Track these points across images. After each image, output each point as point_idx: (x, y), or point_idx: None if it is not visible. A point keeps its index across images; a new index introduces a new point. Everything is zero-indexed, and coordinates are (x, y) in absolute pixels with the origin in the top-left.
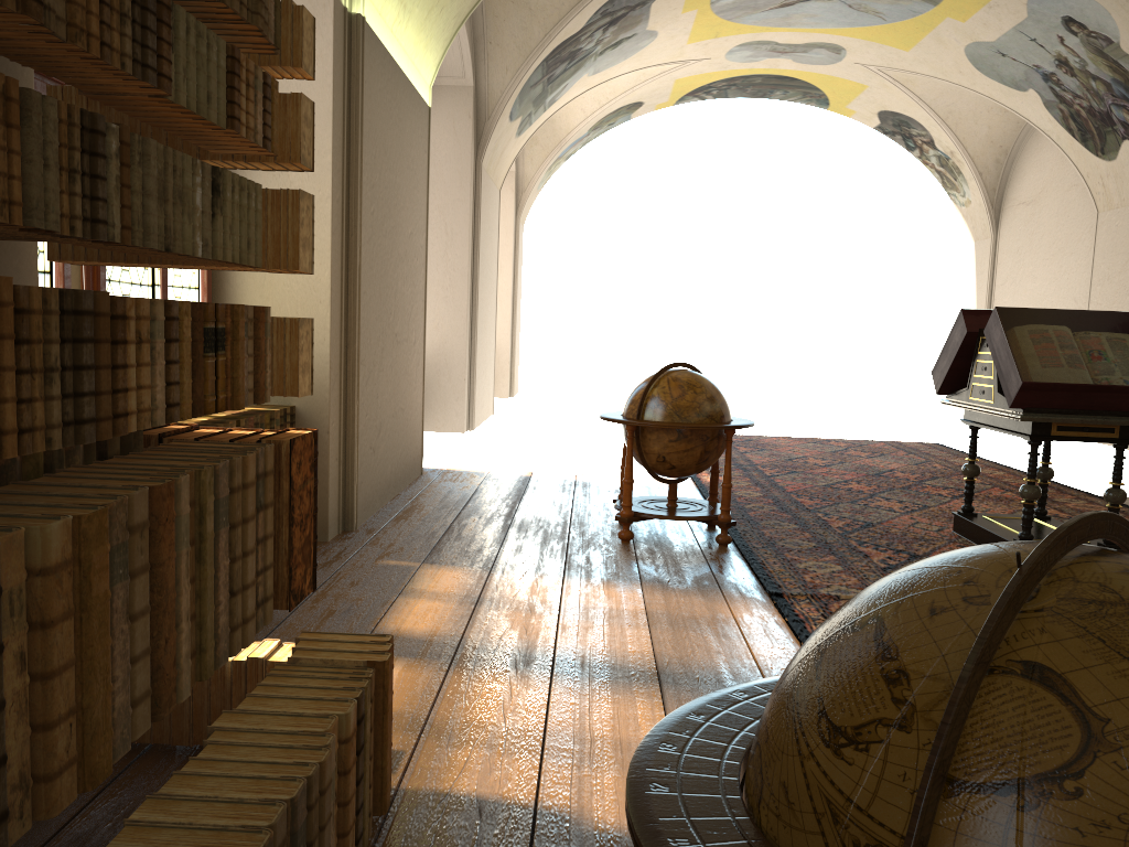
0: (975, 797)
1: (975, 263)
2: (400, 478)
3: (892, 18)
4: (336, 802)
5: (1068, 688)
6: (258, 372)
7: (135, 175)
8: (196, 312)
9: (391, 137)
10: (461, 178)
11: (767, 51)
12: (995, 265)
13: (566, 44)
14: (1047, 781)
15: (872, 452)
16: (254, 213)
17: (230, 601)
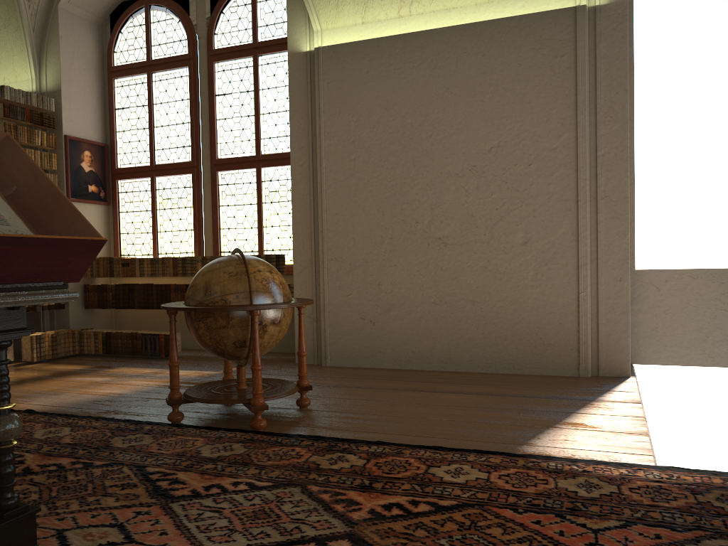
0: None
1: None
2: (472, 360)
3: None
4: None
5: None
6: None
7: None
8: None
9: (408, 91)
10: None
11: None
12: None
13: None
14: None
15: None
16: None
17: None
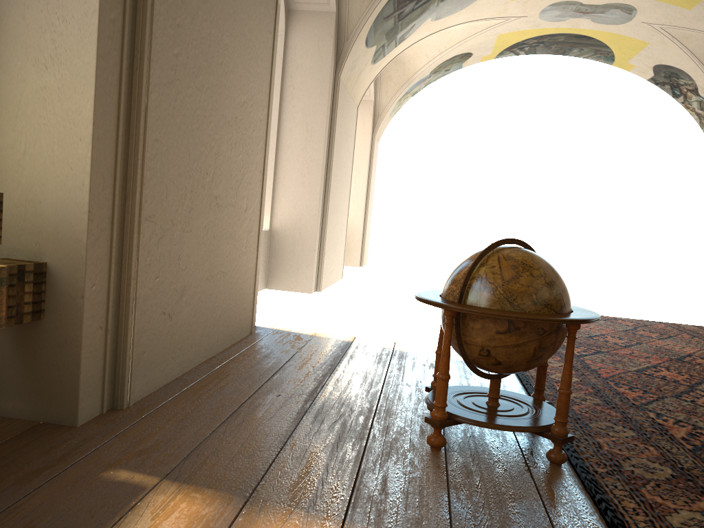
0: None
1: None
2: (218, 340)
3: None
4: None
5: None
6: None
7: None
8: None
9: None
10: (321, 86)
11: (573, 11)
12: None
13: None
14: None
15: (660, 333)
16: None
17: None
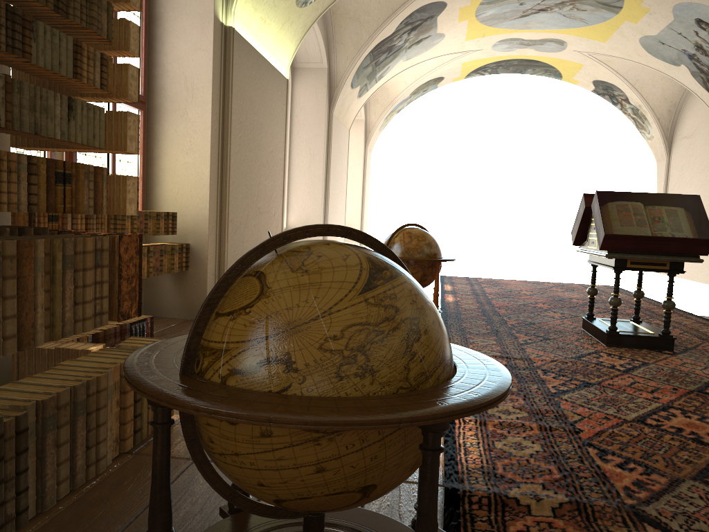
0: (221, 318)
1: (656, 175)
2: None
3: (591, 22)
4: (118, 406)
5: (264, 278)
6: (97, 198)
7: (14, 98)
8: (50, 163)
9: (256, 95)
10: (319, 122)
11: (518, 44)
12: (668, 177)
13: (384, 42)
14: (242, 309)
15: (567, 289)
16: (98, 121)
17: (75, 307)
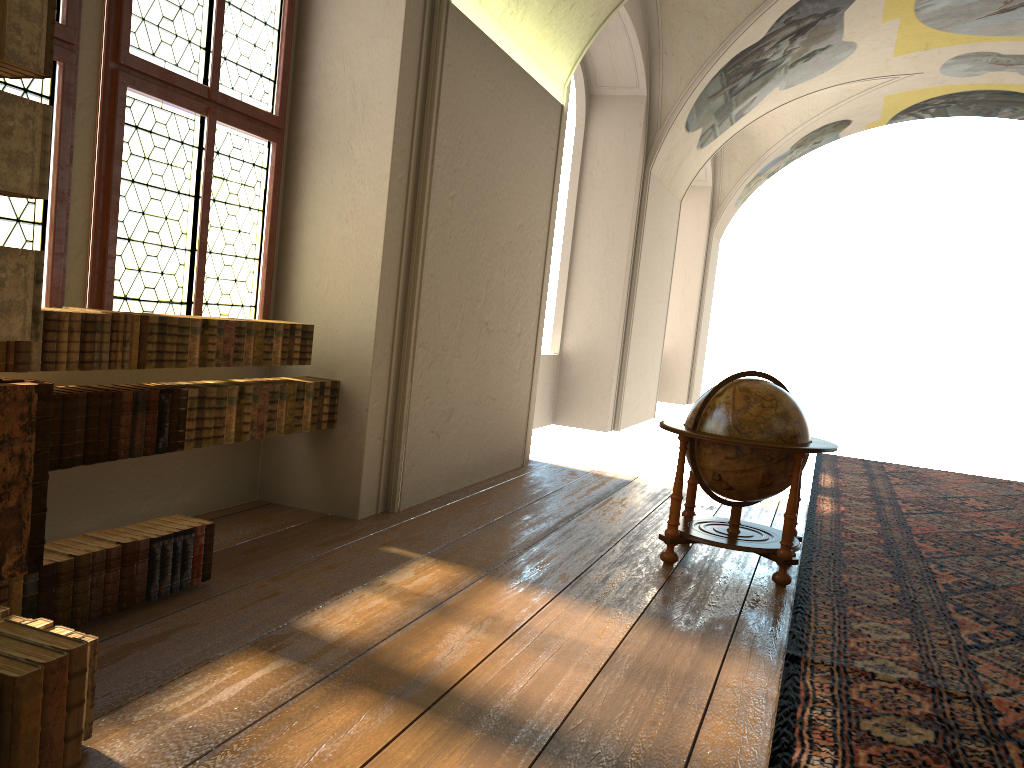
0: None
1: None
2: (484, 466)
3: None
4: None
5: None
6: None
7: None
8: None
9: (492, 126)
10: (626, 184)
11: (989, 63)
12: None
13: (746, 54)
14: None
15: None
16: None
17: None
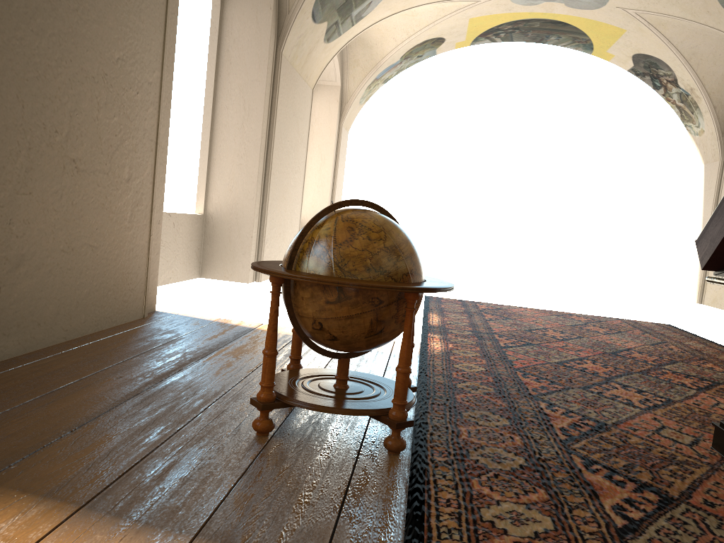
0: None
1: (704, 181)
2: (86, 320)
3: None
4: None
5: None
6: None
7: None
8: None
9: None
10: (260, 61)
11: None
12: (721, 182)
13: None
14: None
15: (610, 329)
16: None
17: None
